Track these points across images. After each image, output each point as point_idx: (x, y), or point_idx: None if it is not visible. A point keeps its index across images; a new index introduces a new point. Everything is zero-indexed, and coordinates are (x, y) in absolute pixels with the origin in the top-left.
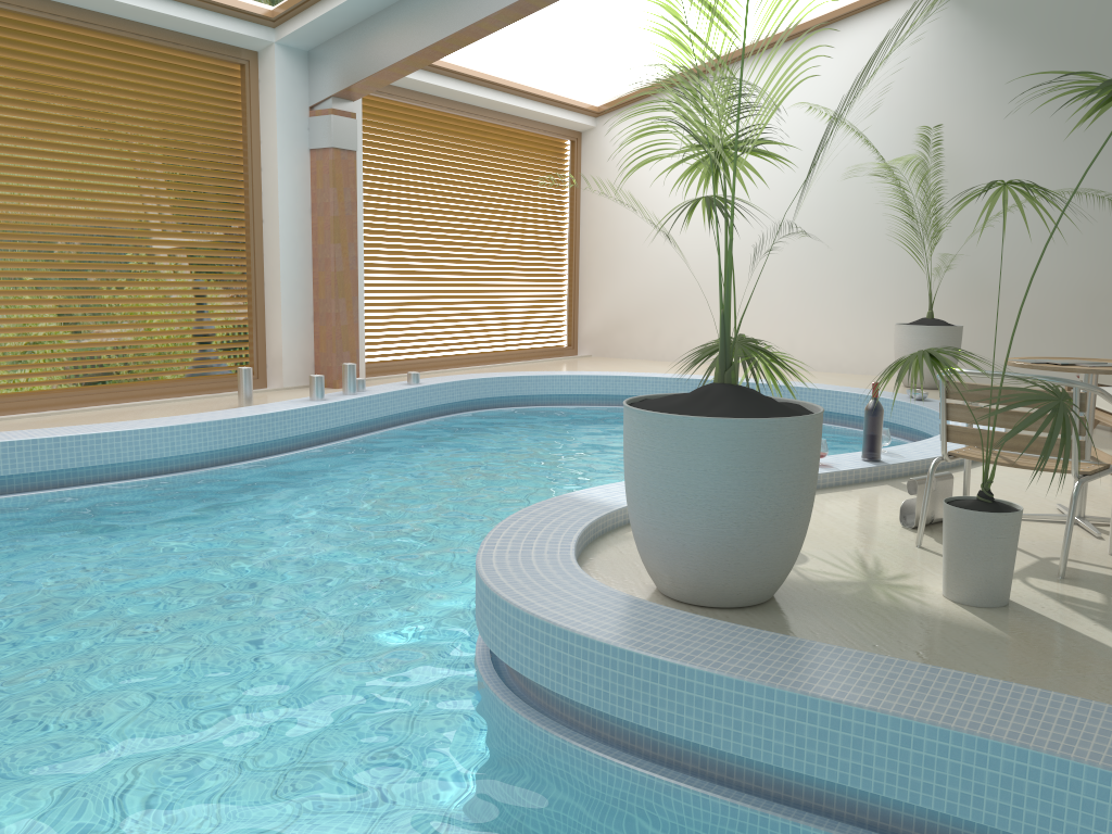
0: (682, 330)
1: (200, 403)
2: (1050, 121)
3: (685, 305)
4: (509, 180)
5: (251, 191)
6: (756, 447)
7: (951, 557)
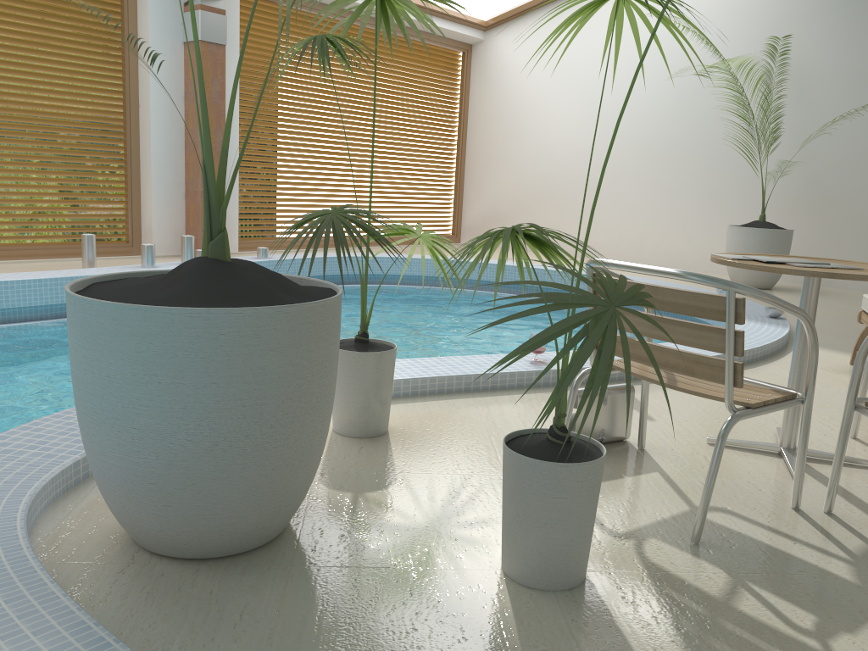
0: (548, 225)
1: (58, 265)
2: None
3: (551, 202)
4: (400, 85)
5: (128, 78)
6: (171, 349)
7: (504, 514)
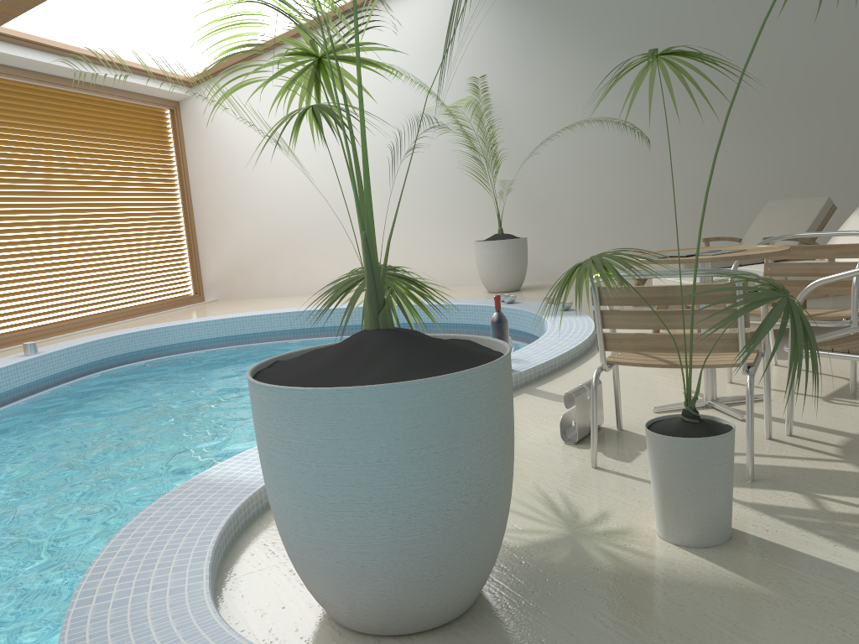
0: (296, 268)
1: None
2: (566, 67)
3: (296, 246)
4: (115, 148)
5: None
6: (445, 416)
7: (668, 494)
